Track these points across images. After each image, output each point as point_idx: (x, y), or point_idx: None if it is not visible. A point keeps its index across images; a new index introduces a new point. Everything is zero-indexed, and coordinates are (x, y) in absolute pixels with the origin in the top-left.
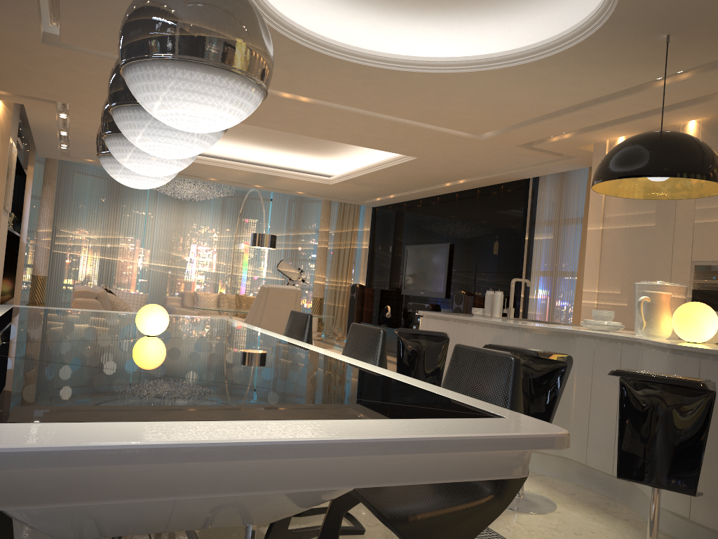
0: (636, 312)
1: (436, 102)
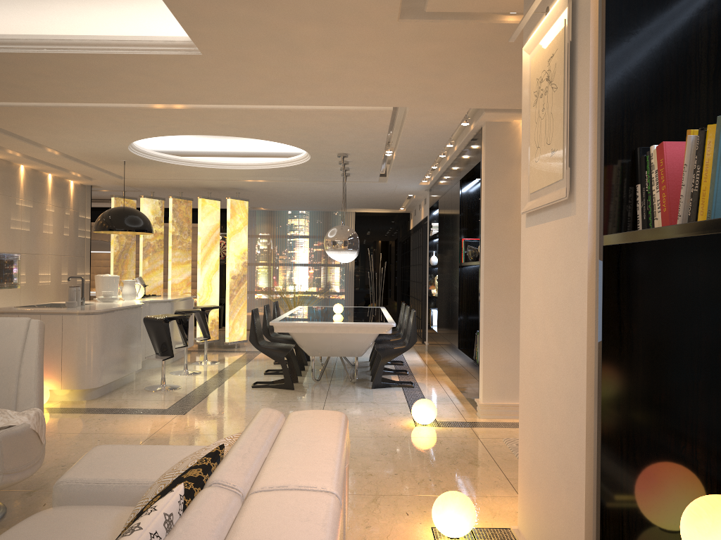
0: (115, 290)
1: (84, 124)
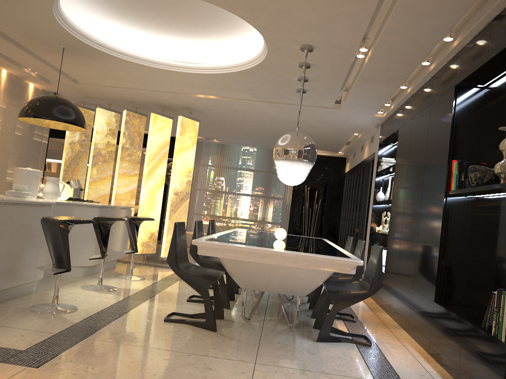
0: (33, 186)
1: None
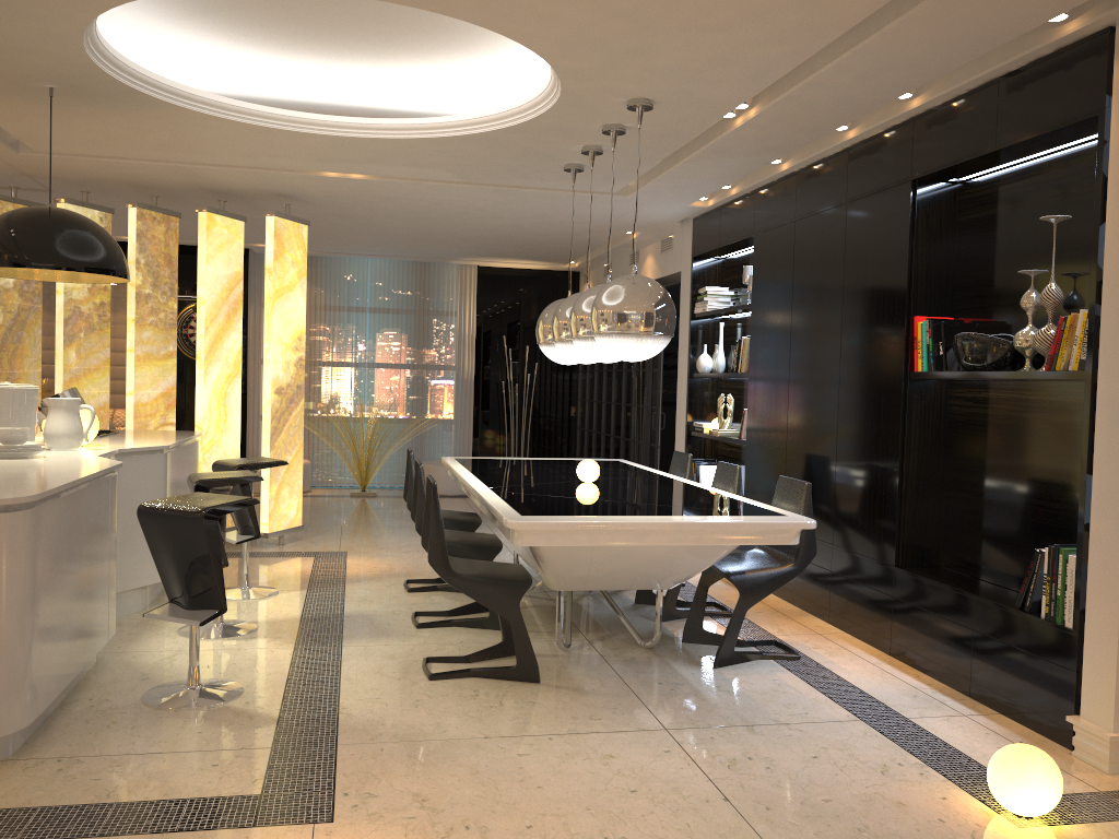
0: (28, 424)
1: None
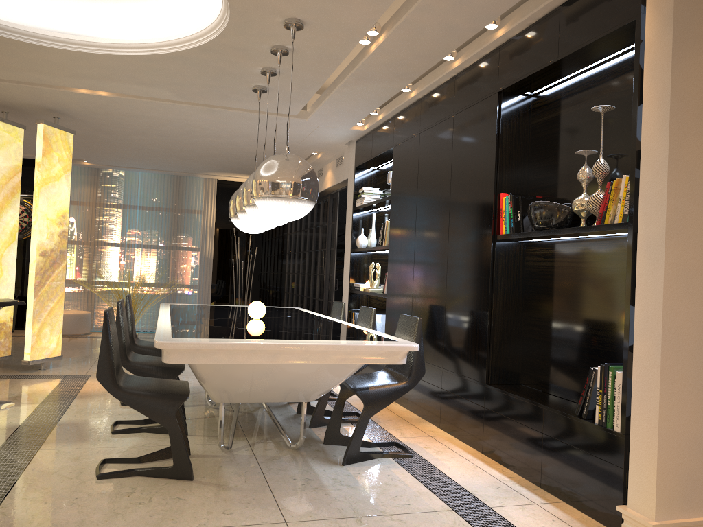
0: None
1: None
